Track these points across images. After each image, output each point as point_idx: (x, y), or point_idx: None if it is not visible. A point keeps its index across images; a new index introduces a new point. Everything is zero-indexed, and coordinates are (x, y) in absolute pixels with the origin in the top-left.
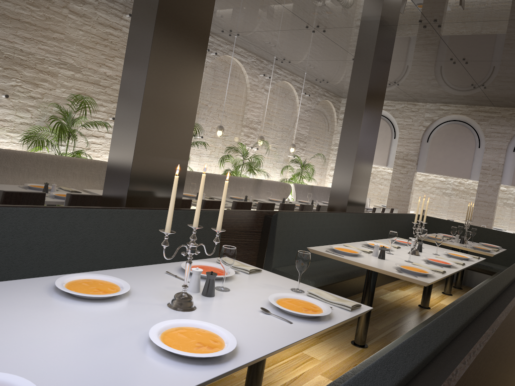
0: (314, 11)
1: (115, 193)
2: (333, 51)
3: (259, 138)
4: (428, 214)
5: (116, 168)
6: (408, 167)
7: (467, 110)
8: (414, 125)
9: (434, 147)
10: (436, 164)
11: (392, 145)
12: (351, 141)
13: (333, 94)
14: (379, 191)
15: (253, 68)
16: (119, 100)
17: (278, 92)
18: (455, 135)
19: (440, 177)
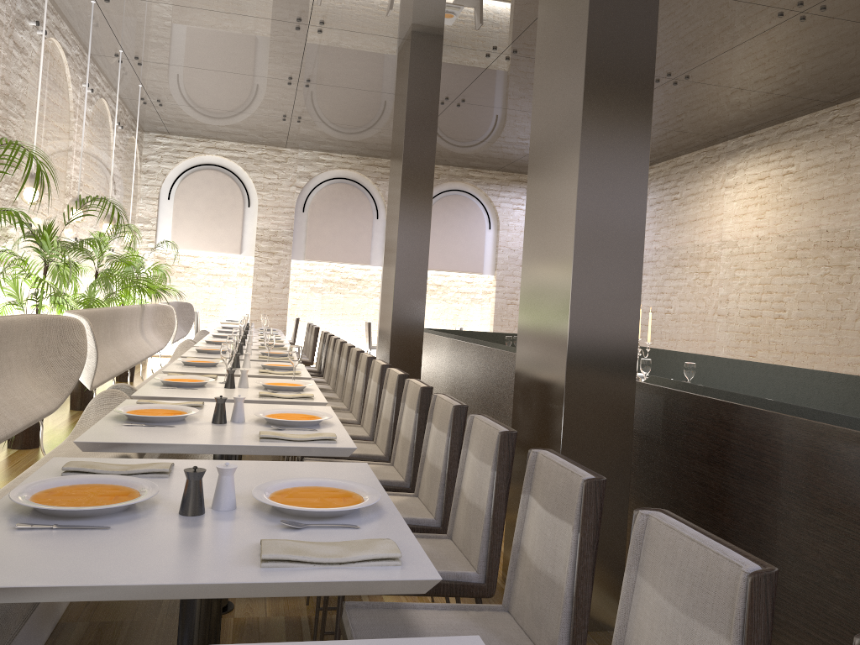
0: (360, 2)
1: (603, 382)
2: (275, 61)
3: (109, 219)
4: (292, 324)
5: (597, 332)
6: (279, 253)
7: (359, 164)
8: (282, 185)
9: (316, 219)
10: (321, 245)
11: (246, 218)
12: (419, 229)
13: (139, 125)
14: (207, 297)
15: (78, 69)
16: (583, 197)
17: (98, 122)
18: (344, 201)
19: (304, 264)
